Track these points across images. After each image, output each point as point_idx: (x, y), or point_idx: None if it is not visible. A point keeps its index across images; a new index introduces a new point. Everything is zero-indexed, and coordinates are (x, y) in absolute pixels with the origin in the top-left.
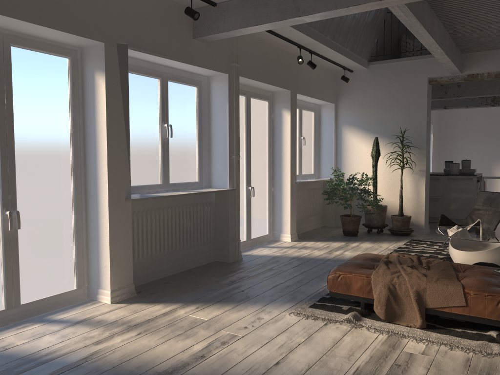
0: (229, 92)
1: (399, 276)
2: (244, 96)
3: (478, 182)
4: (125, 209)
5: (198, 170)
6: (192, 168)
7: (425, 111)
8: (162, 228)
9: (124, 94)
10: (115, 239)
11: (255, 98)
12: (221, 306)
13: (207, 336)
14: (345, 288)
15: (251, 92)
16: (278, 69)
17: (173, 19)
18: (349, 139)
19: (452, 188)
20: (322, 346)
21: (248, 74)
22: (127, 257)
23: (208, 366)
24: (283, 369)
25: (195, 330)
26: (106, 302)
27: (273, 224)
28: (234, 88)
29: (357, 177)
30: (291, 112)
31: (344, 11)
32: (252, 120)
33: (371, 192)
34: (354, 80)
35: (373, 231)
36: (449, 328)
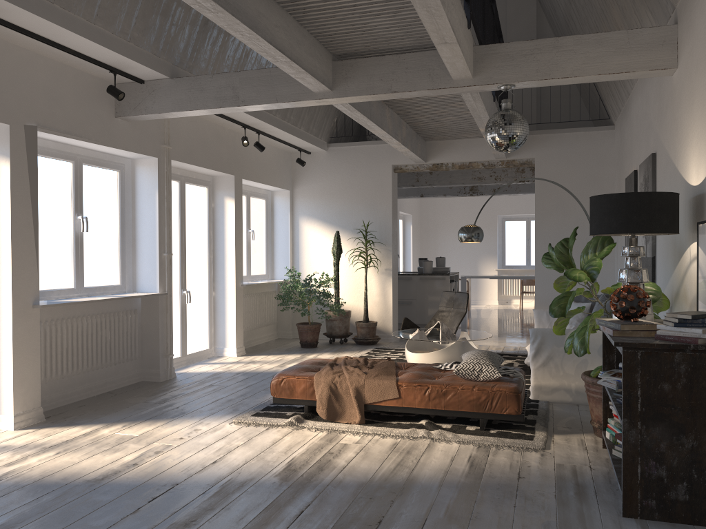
0: (159, 178)
1: (340, 375)
2: (178, 182)
3: (452, 282)
4: (33, 318)
5: (120, 271)
6: (112, 269)
7: (390, 202)
8: (76, 341)
9: (33, 183)
10: (20, 352)
11: (191, 184)
12: (153, 423)
13: (139, 448)
14: (288, 392)
15: (186, 176)
16: (219, 151)
17: (91, 95)
18: (307, 232)
19: (425, 289)
20: (261, 446)
21: (182, 158)
22: (34, 374)
23: (142, 471)
24: (220, 465)
25: (124, 445)
26: (8, 430)
27: (214, 337)
28: (165, 173)
29: (317, 278)
30: (235, 200)
31: (286, 105)
32: (188, 210)
33: (331, 294)
34: (312, 163)
35: (336, 341)
36: (387, 421)
